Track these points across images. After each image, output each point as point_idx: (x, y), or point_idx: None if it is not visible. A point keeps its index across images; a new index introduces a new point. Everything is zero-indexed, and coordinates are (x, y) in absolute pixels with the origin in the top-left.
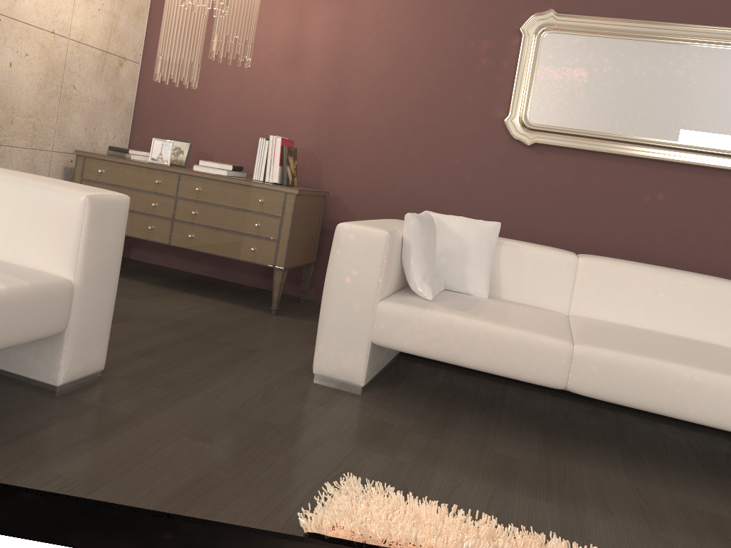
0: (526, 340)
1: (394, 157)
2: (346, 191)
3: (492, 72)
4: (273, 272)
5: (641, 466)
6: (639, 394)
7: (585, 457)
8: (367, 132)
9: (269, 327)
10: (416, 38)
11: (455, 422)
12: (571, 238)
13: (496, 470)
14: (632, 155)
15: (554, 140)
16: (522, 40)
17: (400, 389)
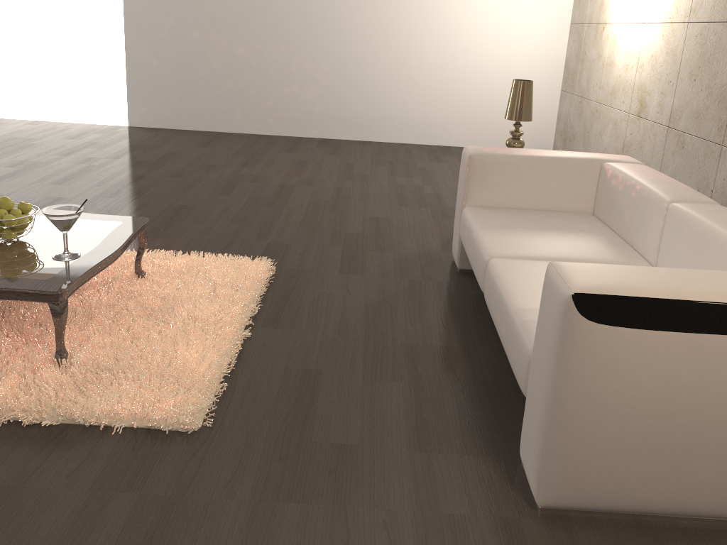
0: None
1: None
2: None
3: None
4: None
5: None
6: None
7: None
8: None
9: None
10: None
11: None
12: None
13: None
14: None
15: None
16: None
17: None
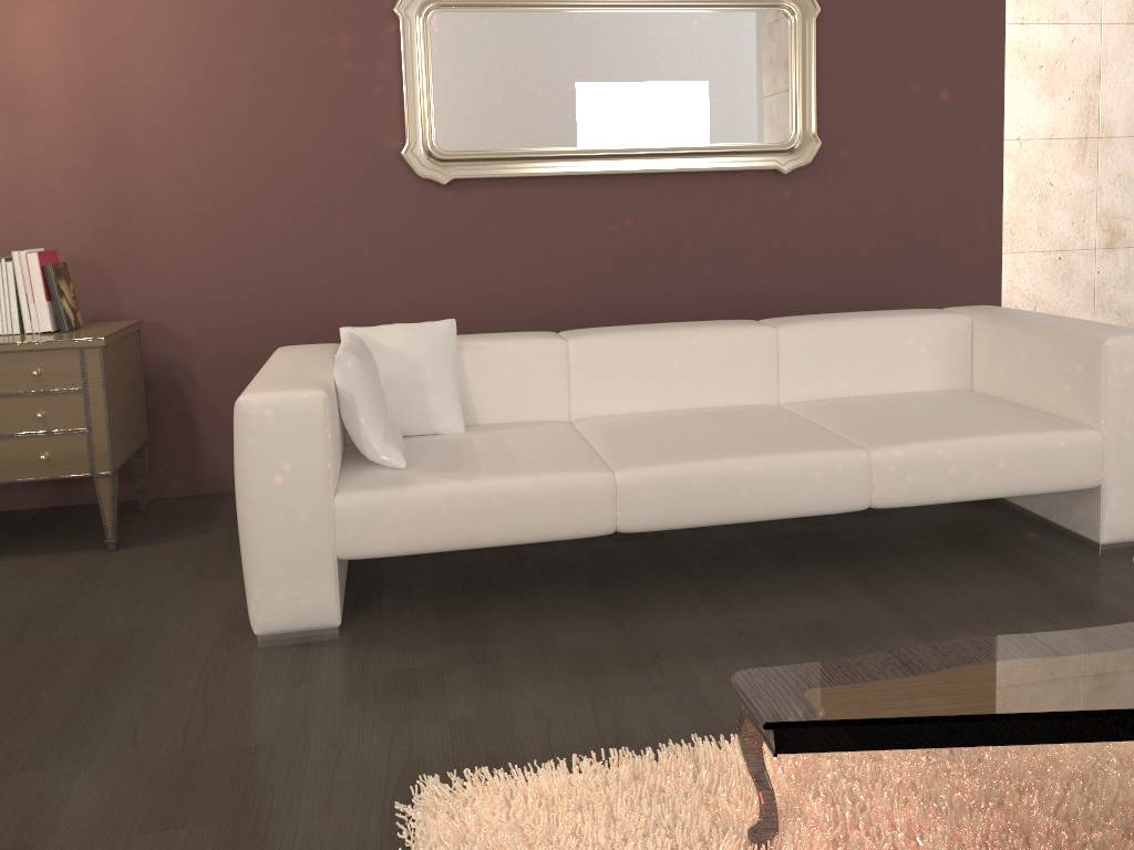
0: (556, 487)
1: (239, 239)
2: (170, 310)
3: (366, 81)
4: (94, 483)
5: (719, 592)
6: (702, 509)
7: (659, 607)
8: (183, 207)
9: (123, 577)
10: (229, 40)
11: (489, 625)
12: (530, 303)
13: (578, 676)
14: (585, 173)
15: (479, 171)
16: (401, 27)
17: (388, 606)
